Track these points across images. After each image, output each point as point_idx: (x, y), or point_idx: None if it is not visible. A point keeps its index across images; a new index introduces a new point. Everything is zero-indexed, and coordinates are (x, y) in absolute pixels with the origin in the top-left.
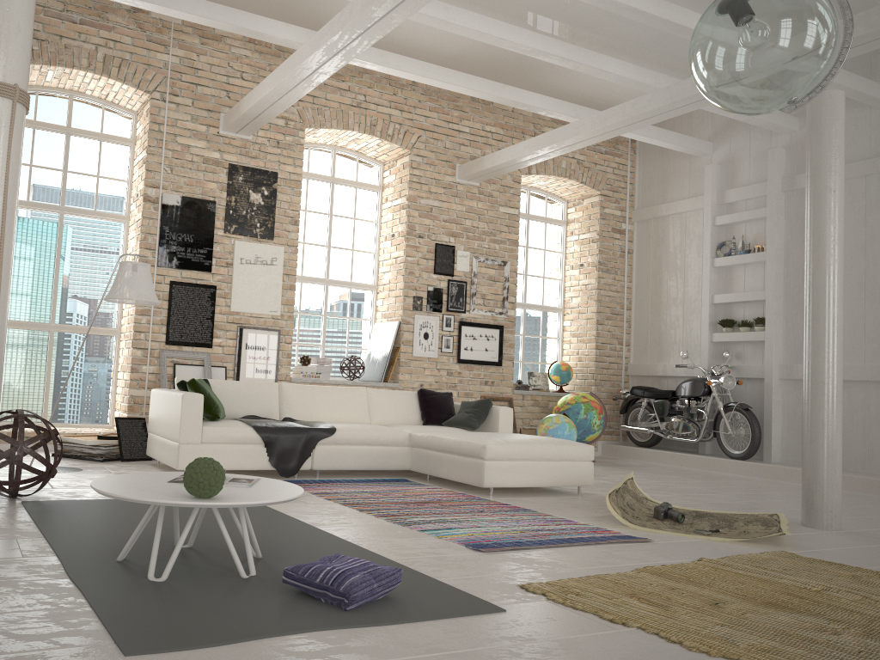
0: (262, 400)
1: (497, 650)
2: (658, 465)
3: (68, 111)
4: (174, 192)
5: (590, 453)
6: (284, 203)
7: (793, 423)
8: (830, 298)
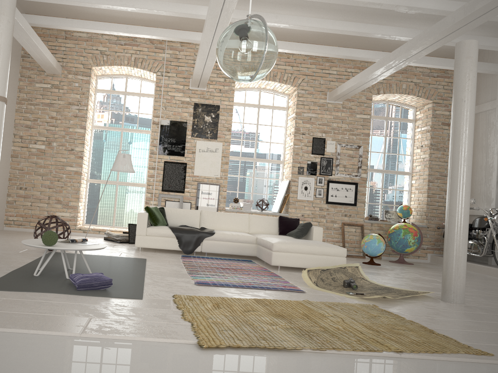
0: (190, 218)
1: (102, 306)
2: None
3: (125, 84)
4: (166, 118)
5: (343, 252)
6: (223, 120)
7: None
8: (459, 165)
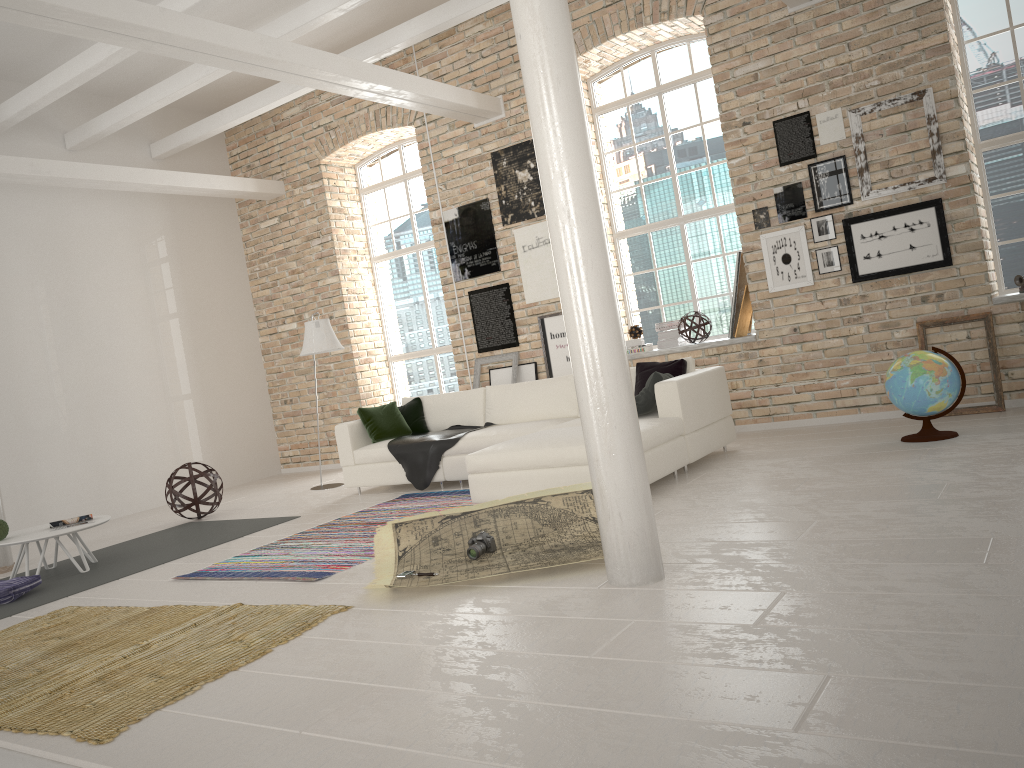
0: (465, 408)
1: None
2: None
3: (400, 160)
4: (451, 206)
5: None
6: None
7: None
8: (548, 216)
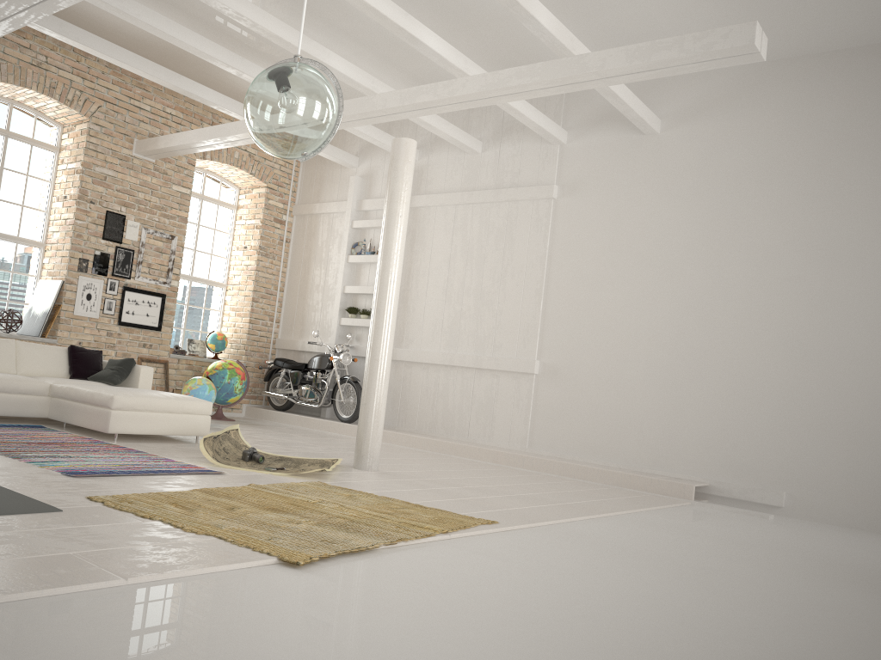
0: None
1: (36, 531)
2: (287, 426)
3: None
4: None
5: (209, 408)
6: None
7: (389, 395)
8: (389, 297)
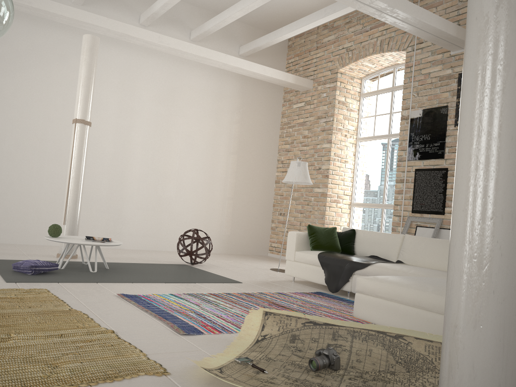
0: (385, 245)
1: None
2: None
3: (392, 77)
4: (418, 108)
5: None
6: None
7: None
8: (468, 11)
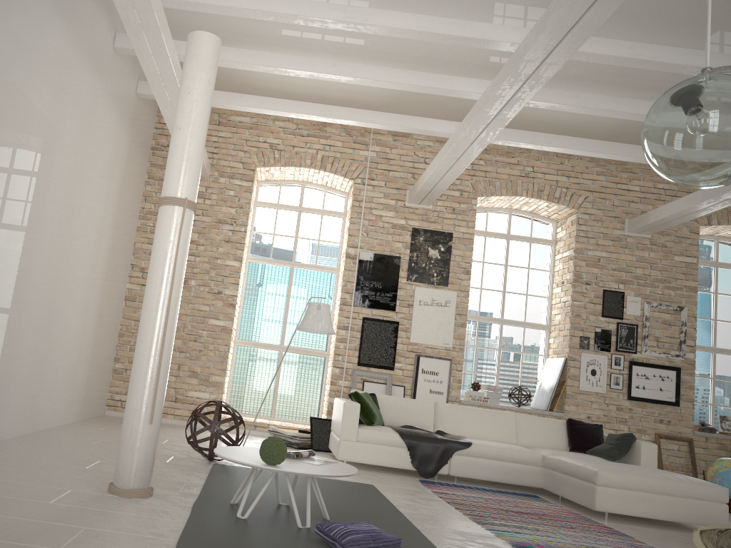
0: (419, 414)
1: None
2: None
3: (300, 195)
4: (368, 250)
5: (723, 495)
6: (458, 257)
7: None
8: None
